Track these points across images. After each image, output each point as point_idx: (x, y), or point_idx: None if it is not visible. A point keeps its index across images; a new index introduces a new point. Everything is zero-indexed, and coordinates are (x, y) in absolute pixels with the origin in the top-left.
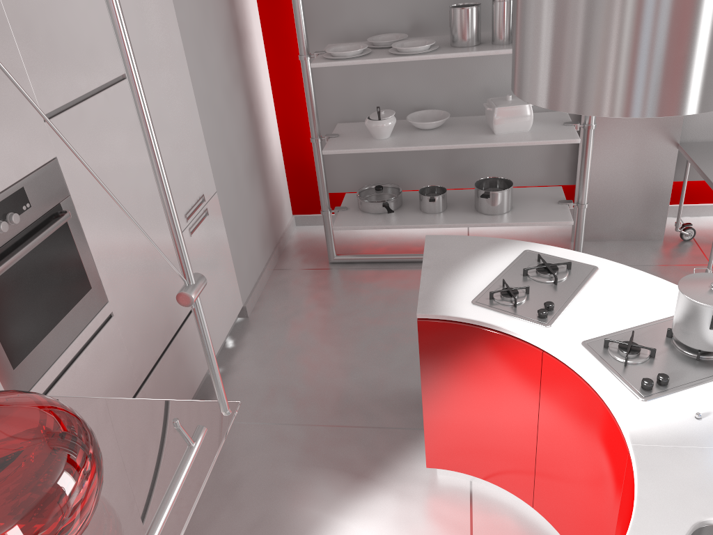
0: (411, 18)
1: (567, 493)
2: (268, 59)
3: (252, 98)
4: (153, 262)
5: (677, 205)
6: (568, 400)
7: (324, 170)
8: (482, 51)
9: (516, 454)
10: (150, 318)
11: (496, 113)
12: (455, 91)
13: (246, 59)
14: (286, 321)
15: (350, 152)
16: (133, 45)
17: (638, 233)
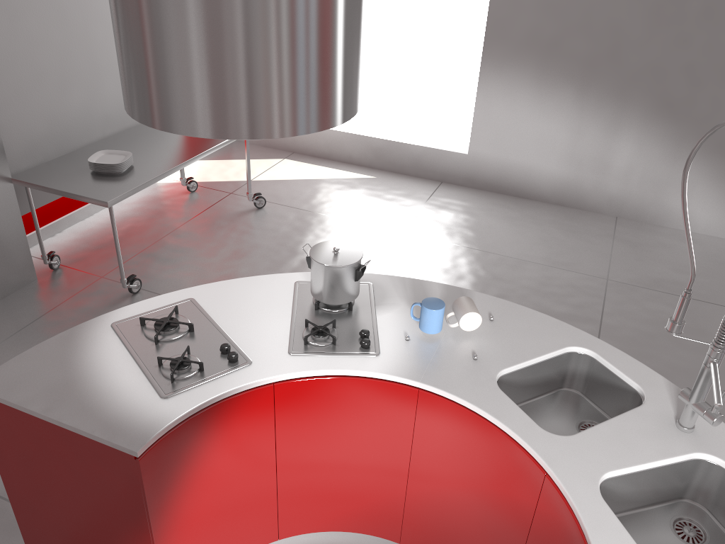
0: None
1: (320, 489)
2: None
3: None
4: None
5: None
6: (311, 407)
7: None
8: None
9: (254, 507)
10: None
11: None
12: None
13: None
14: None
15: None
16: None
17: (13, 284)
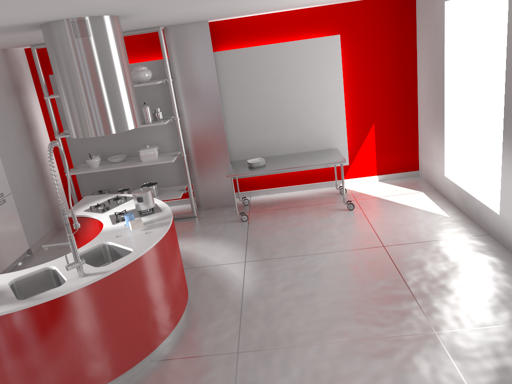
0: None
1: None
2: (50, 138)
3: (38, 155)
4: None
5: (248, 191)
6: None
7: (72, 184)
8: None
9: None
10: None
11: (140, 152)
12: (132, 146)
13: (34, 138)
14: (50, 253)
15: (78, 174)
16: None
17: (225, 203)
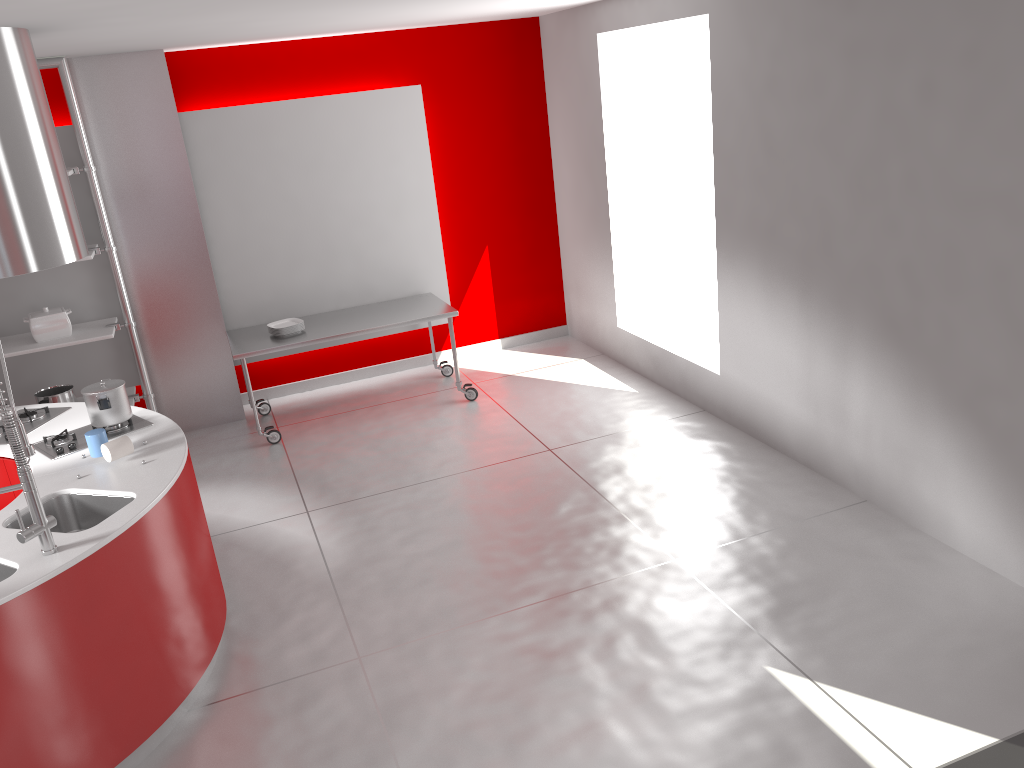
0: None
1: None
2: None
3: None
4: None
5: (262, 389)
6: None
7: None
8: None
9: None
10: None
11: (32, 323)
12: (1, 312)
13: None
14: None
15: None
16: None
17: (221, 417)
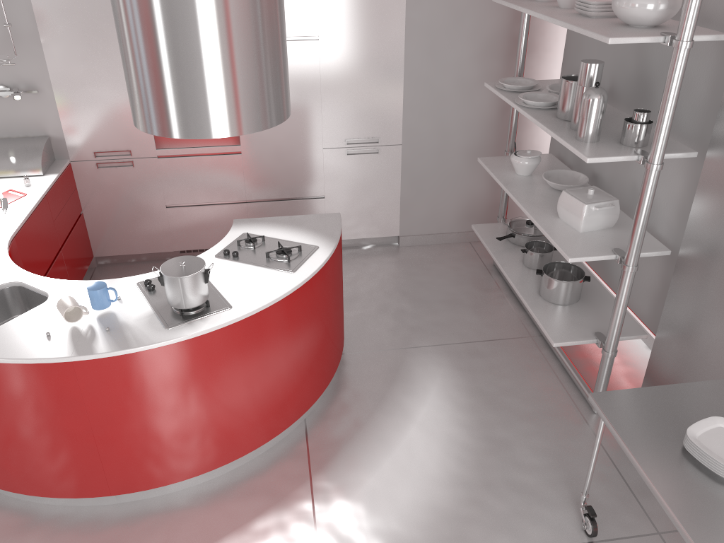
0: (611, 80)
1: None
2: None
3: None
4: (293, 148)
5: None
6: None
7: None
8: (541, 124)
9: None
10: (274, 174)
11: (560, 195)
12: (617, 172)
13: None
14: (401, 262)
15: (485, 168)
16: (335, 22)
17: None
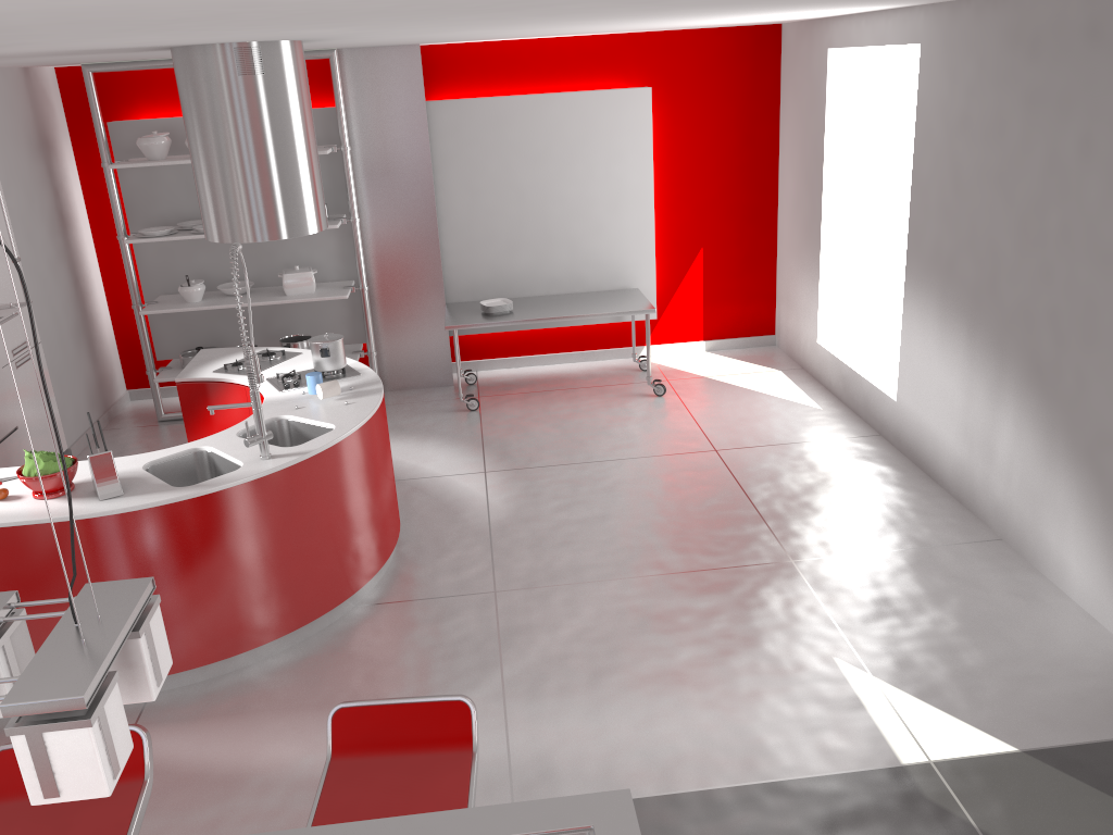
0: None
1: None
2: (95, 243)
3: (78, 274)
4: None
5: (473, 361)
6: None
7: (146, 333)
8: None
9: None
10: None
11: (284, 278)
12: (262, 266)
13: (71, 241)
14: None
15: (164, 312)
16: None
17: (432, 381)
